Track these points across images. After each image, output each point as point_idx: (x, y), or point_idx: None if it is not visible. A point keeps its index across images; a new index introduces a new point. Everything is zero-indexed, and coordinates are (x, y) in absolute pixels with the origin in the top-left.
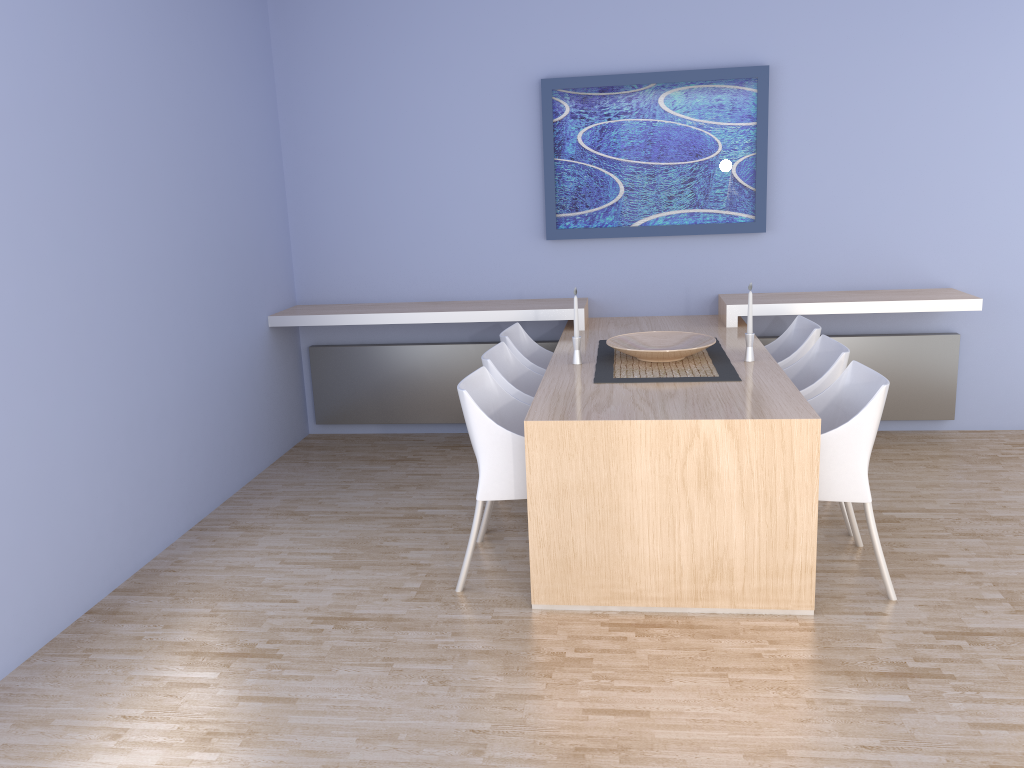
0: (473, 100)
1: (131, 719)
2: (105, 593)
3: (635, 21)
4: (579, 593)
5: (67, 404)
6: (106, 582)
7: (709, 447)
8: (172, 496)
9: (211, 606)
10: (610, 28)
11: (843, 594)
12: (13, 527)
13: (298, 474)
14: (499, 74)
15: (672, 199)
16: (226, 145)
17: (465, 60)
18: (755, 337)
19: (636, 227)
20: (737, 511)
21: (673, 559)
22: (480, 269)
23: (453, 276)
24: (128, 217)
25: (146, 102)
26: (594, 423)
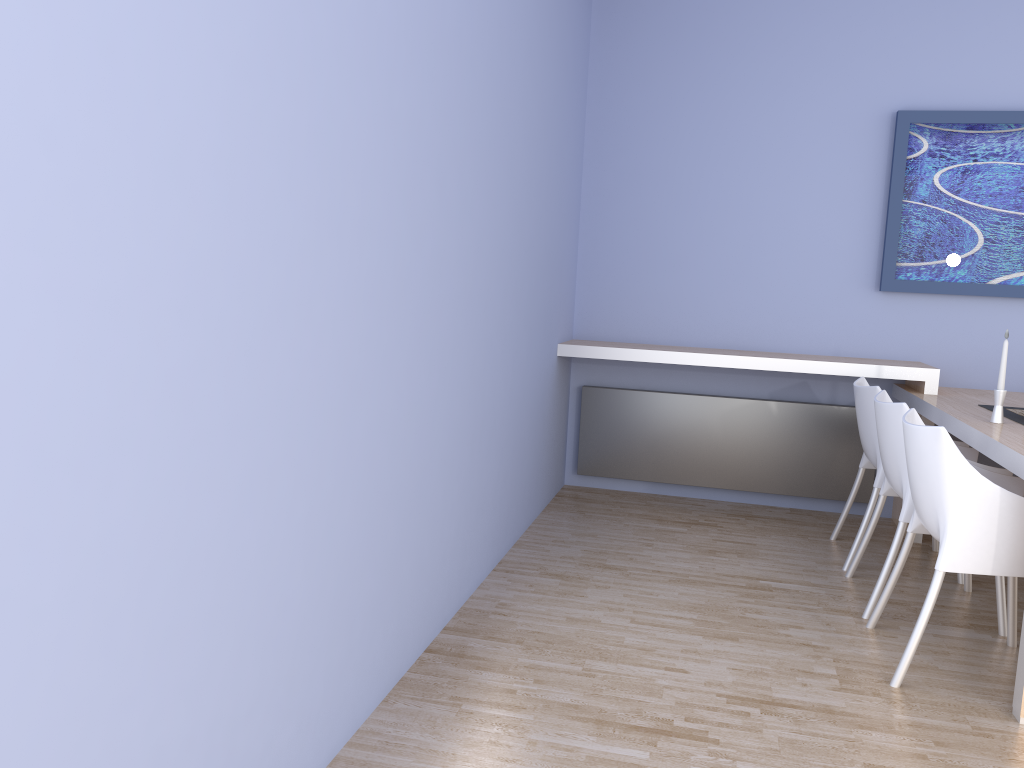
0: (811, 130)
1: None
2: (438, 630)
3: (1017, 54)
4: None
5: (443, 392)
6: (440, 617)
7: None
8: (487, 526)
9: (579, 663)
10: (985, 60)
11: None
12: (395, 528)
13: (581, 525)
14: (845, 103)
15: None
16: (557, 147)
17: (807, 86)
18: None
19: (993, 285)
20: None
21: None
22: (792, 318)
23: (759, 323)
24: (500, 195)
25: (523, 75)
26: None
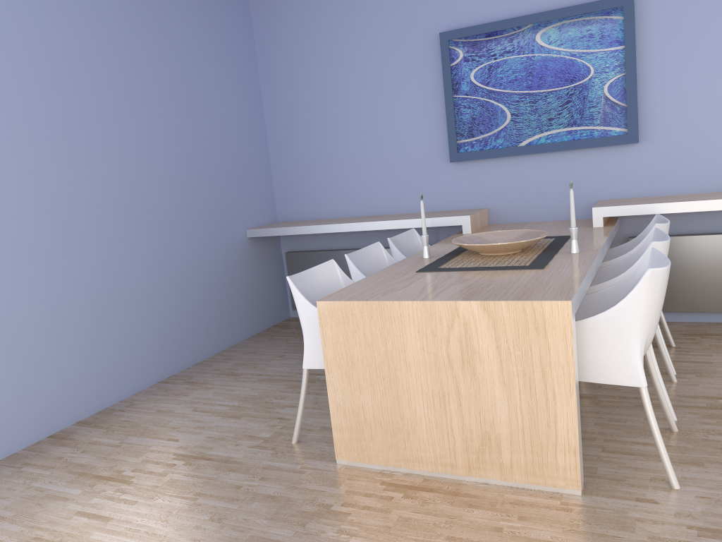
0: (391, 57)
1: (1, 519)
2: (69, 423)
3: None
4: (371, 453)
5: (33, 287)
6: (70, 415)
7: (468, 327)
8: (141, 357)
9: (122, 439)
10: None
11: (625, 477)
12: None
13: (259, 345)
14: (409, 34)
15: (552, 120)
16: (204, 106)
17: (384, 26)
18: (607, 234)
19: (522, 146)
20: (499, 388)
21: (446, 429)
22: (403, 189)
23: (383, 195)
24: (100, 156)
25: (120, 76)
26: (370, 303)
